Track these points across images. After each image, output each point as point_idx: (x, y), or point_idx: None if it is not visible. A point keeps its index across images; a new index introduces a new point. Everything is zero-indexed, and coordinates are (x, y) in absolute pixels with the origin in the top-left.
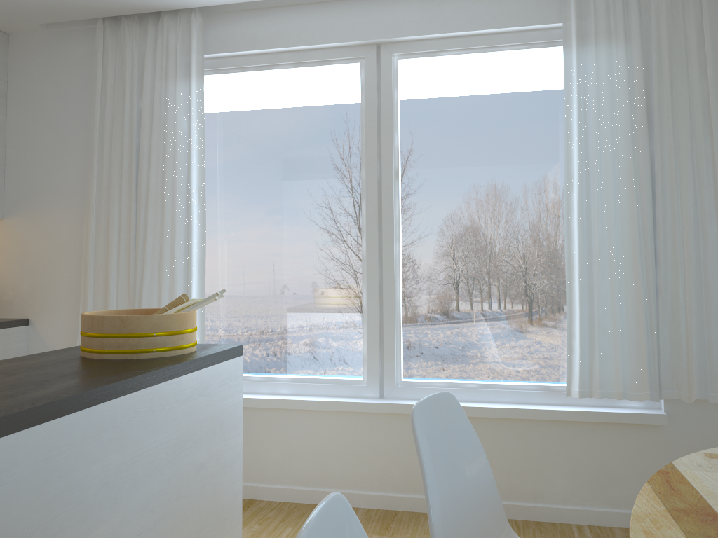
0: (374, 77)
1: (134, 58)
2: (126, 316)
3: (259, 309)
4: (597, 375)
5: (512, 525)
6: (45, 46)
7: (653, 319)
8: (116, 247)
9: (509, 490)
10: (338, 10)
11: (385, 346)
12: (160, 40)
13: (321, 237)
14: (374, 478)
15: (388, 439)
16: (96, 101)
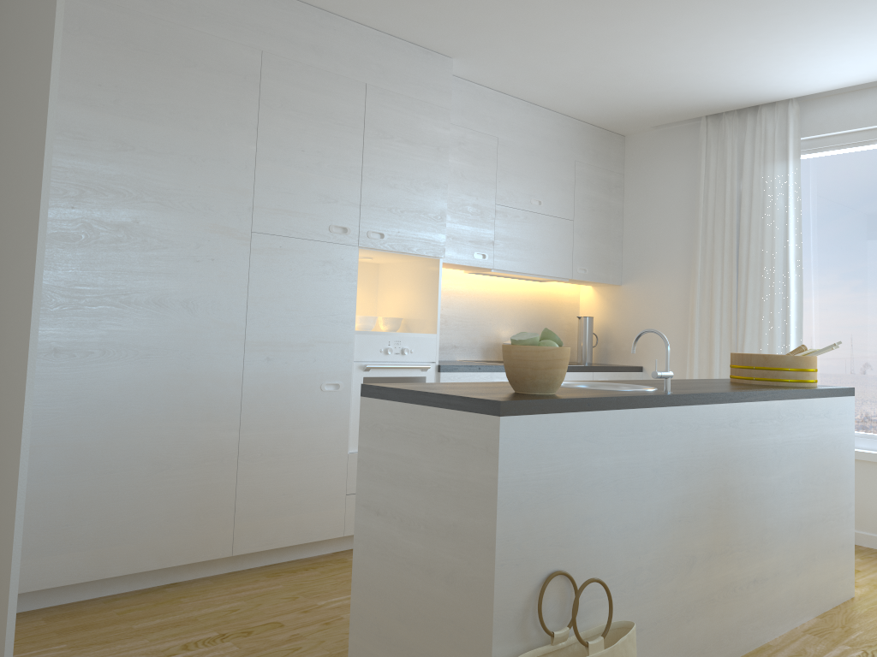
0: None
1: (733, 147)
2: (768, 355)
3: (856, 370)
4: None
5: None
6: (655, 143)
7: None
8: (718, 309)
9: None
10: None
11: None
12: (758, 129)
13: None
14: None
15: None
16: (700, 187)
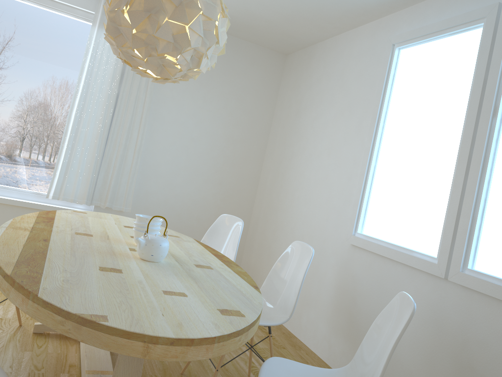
0: None
1: None
2: None
3: None
4: (64, 189)
5: None
6: None
7: (98, 168)
8: None
9: None
10: None
11: None
12: None
13: None
14: None
15: None
16: None
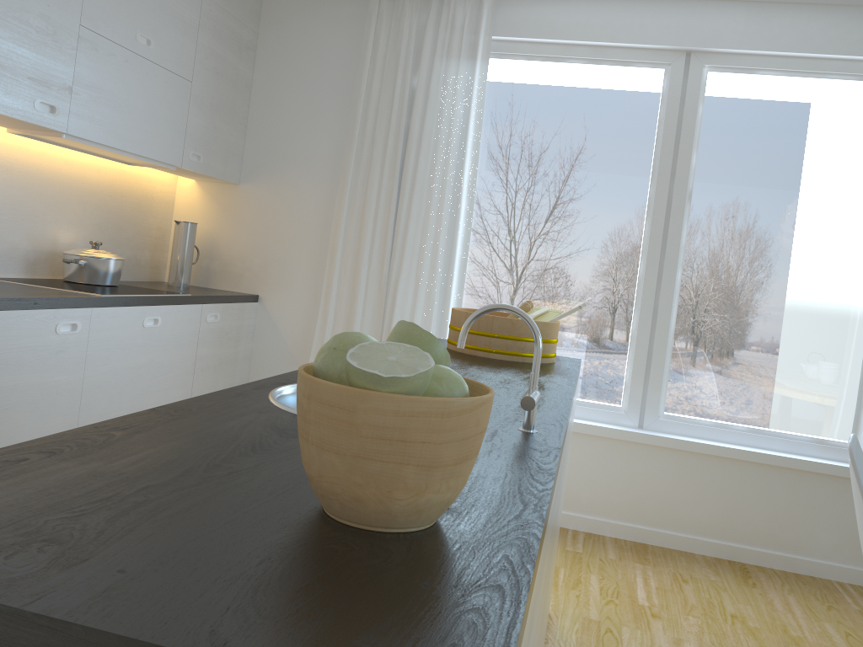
0: (679, 87)
1: (412, 29)
2: (516, 320)
3: None
4: None
5: (770, 572)
6: (306, 0)
7: None
8: (370, 233)
9: (768, 539)
10: (651, 8)
11: (651, 375)
12: (445, 13)
13: (594, 251)
14: (624, 509)
15: (644, 471)
16: (364, 71)
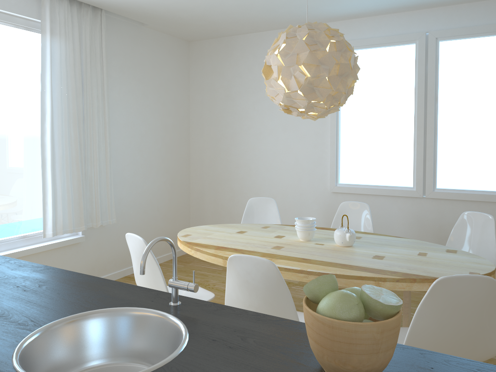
0: None
1: None
2: None
3: None
4: (62, 223)
5: None
6: None
7: (85, 190)
8: None
9: None
10: None
11: None
12: None
13: None
14: None
15: None
16: None
